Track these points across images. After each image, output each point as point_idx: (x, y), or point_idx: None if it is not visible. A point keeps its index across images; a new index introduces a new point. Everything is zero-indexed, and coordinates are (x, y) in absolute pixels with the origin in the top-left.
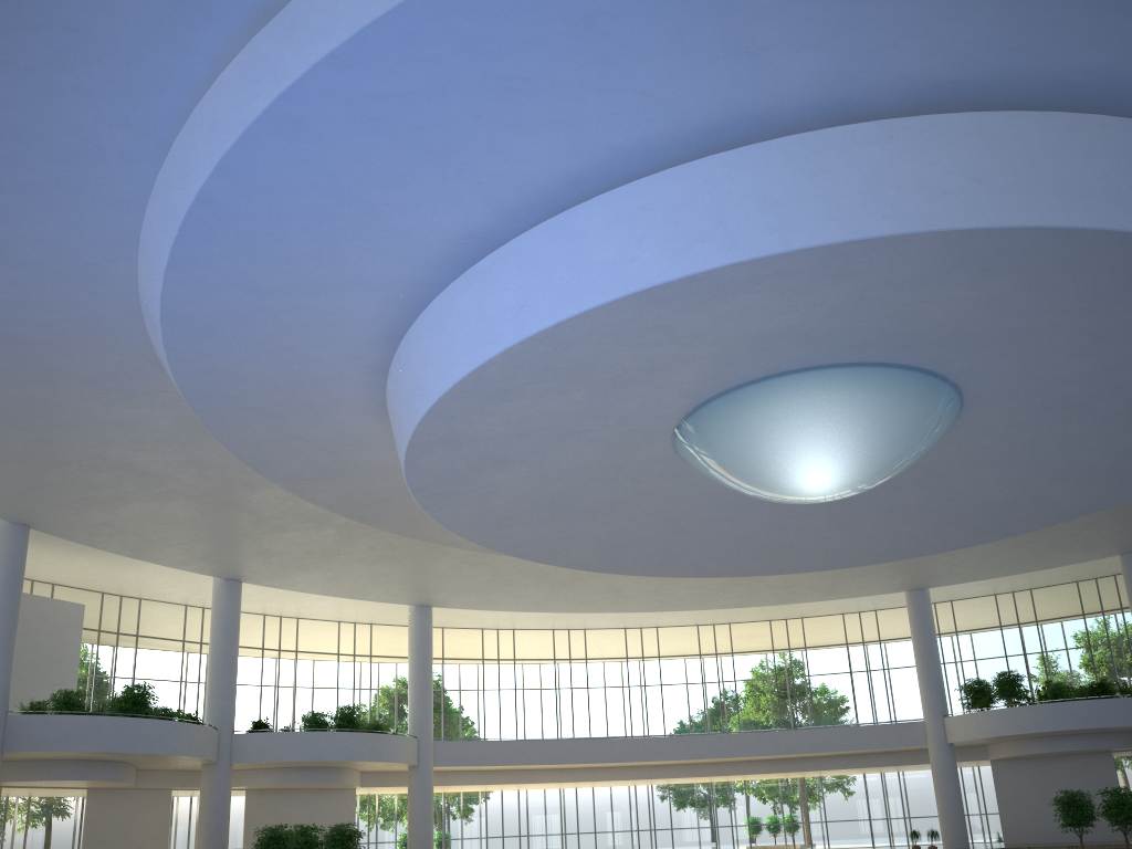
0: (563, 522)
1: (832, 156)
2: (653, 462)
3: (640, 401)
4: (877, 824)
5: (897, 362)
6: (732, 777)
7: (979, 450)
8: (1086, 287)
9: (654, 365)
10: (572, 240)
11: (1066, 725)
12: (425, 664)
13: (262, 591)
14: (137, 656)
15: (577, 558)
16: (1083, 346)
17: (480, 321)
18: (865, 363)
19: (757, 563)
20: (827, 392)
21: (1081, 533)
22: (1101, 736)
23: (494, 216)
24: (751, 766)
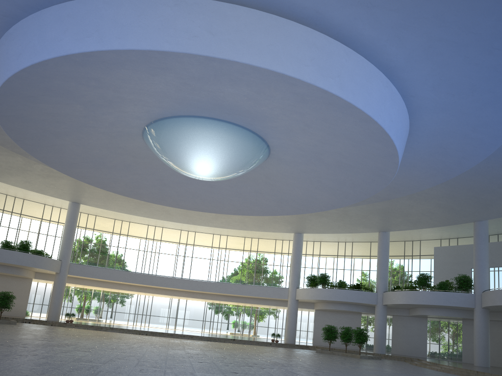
0: (104, 170)
1: (149, 8)
2: (139, 149)
3: (115, 117)
4: None
5: (229, 120)
6: (211, 300)
7: (285, 171)
8: (284, 98)
9: (108, 99)
10: (40, 25)
11: (339, 299)
12: (71, 229)
13: (0, 183)
14: None
15: (118, 189)
16: (303, 128)
17: (7, 58)
18: (215, 118)
19: (204, 206)
20: (198, 129)
21: (361, 220)
22: (356, 306)
23: (13, 7)
24: (217, 297)
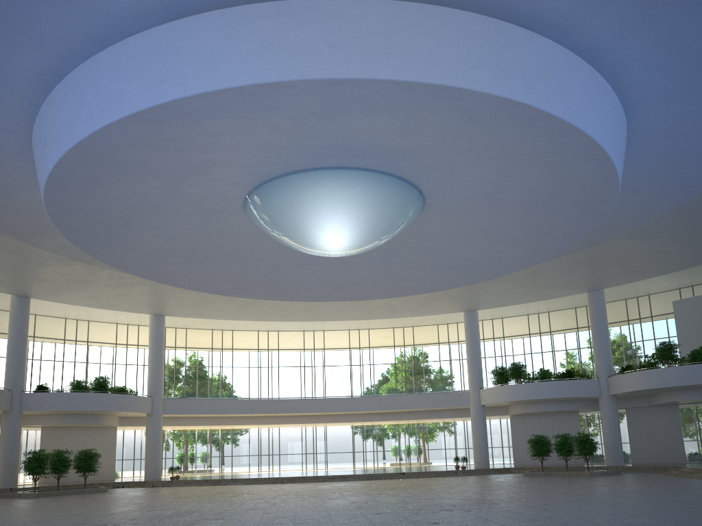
0: (196, 265)
1: (241, 25)
2: (241, 228)
3: (205, 188)
4: (470, 451)
5: (364, 167)
6: (360, 423)
7: (448, 225)
8: (444, 121)
9: (194, 164)
10: (94, 78)
11: (544, 396)
12: (158, 352)
13: (56, 304)
14: (6, 342)
15: (217, 288)
16: (473, 160)
17: (54, 132)
18: (343, 167)
19: (338, 293)
20: (321, 186)
21: (561, 278)
22: (570, 402)
23: (53, 60)
24: (369, 417)
